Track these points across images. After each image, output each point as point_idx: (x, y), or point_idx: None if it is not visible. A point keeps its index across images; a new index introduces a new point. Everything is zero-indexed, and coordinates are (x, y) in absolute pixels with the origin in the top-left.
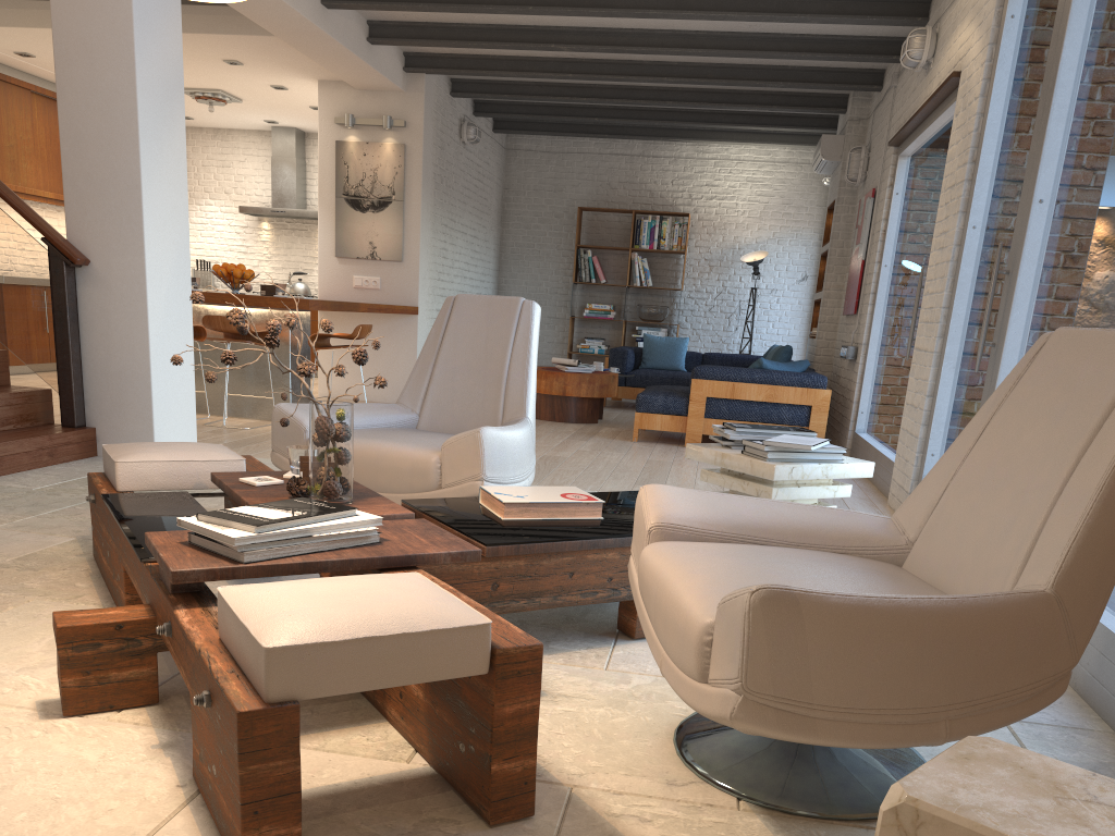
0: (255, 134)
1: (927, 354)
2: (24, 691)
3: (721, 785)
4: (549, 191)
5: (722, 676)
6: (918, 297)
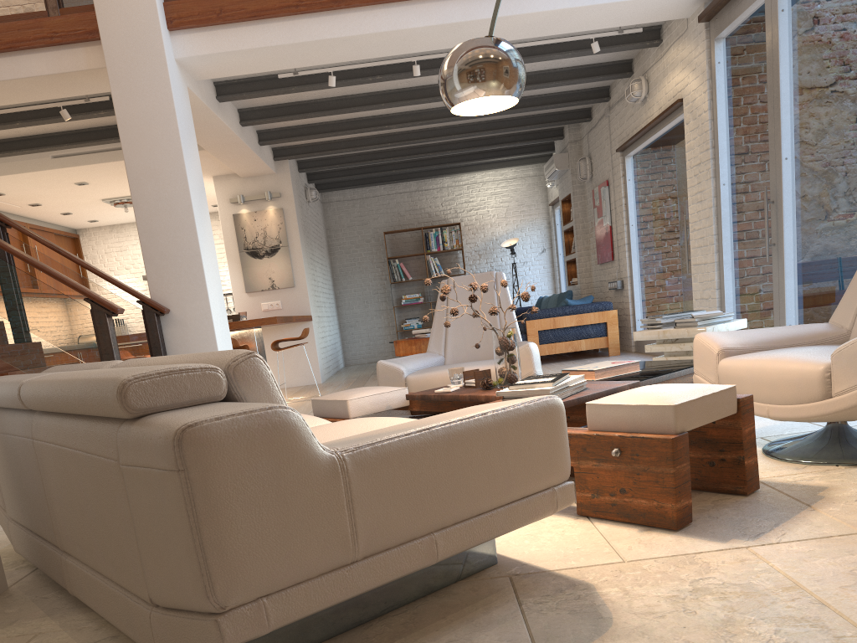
0: None
1: (707, 265)
2: None
3: (823, 462)
4: (358, 225)
5: (851, 385)
6: (686, 234)
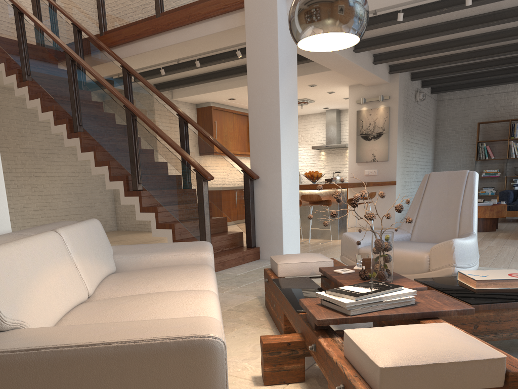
0: (318, 114)
1: None
2: (246, 371)
3: None
4: (460, 117)
5: None
6: None
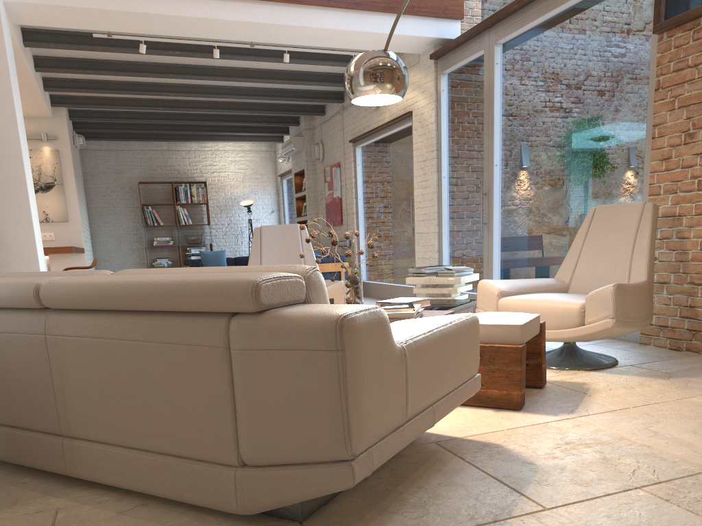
0: None
1: (429, 234)
2: None
3: (570, 368)
4: (114, 173)
5: (599, 317)
6: (412, 210)
